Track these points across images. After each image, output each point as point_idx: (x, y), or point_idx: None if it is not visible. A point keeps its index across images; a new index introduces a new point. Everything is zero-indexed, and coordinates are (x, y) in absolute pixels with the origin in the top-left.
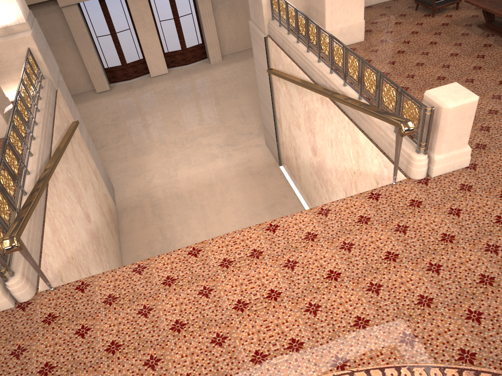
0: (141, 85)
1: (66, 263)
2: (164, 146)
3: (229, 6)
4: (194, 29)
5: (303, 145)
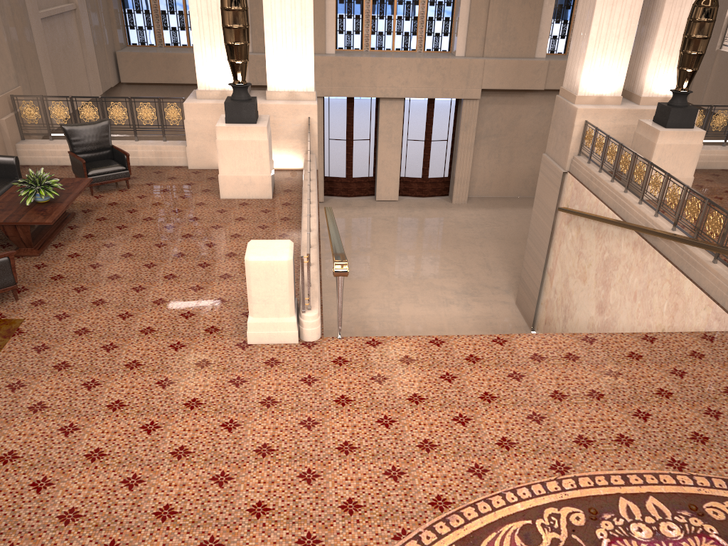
0: (362, 206)
1: None
2: (386, 276)
3: (493, 143)
4: (444, 159)
5: (584, 302)
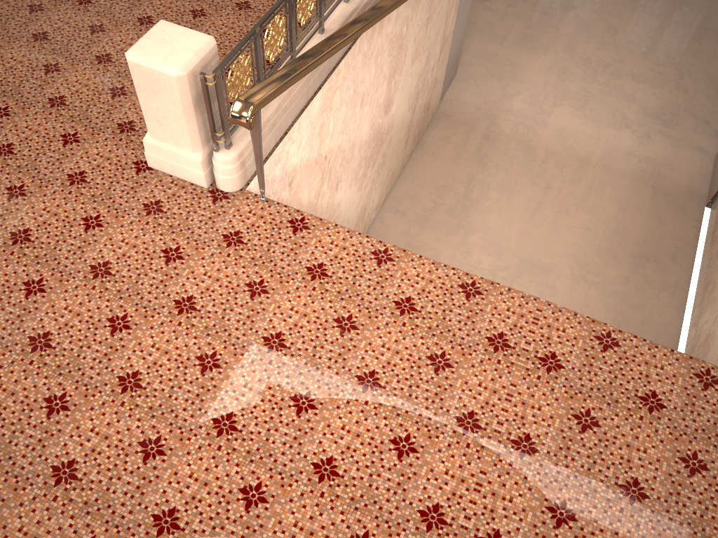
0: None
1: (311, 162)
2: (567, 57)
3: None
4: None
5: None
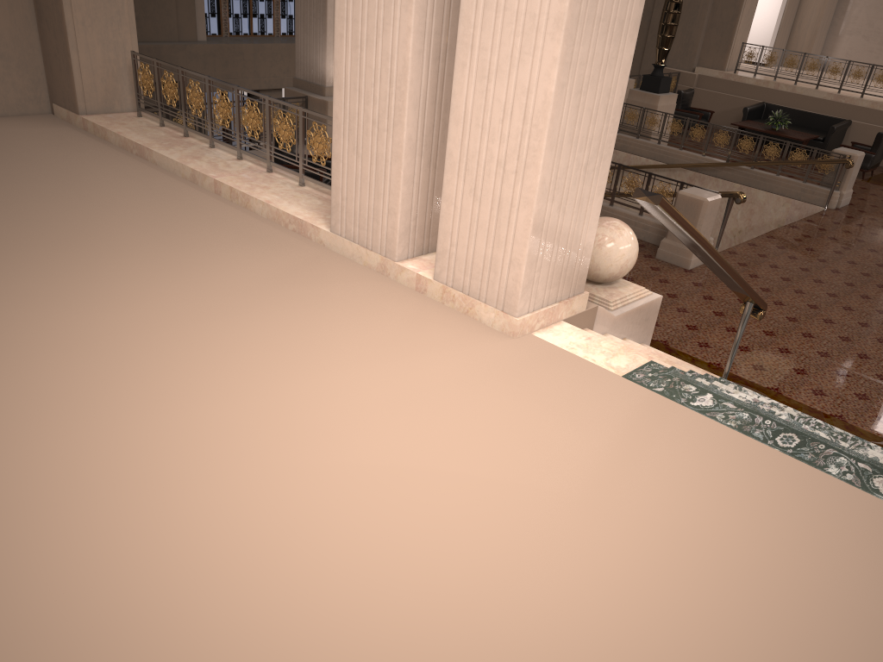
0: None
1: None
2: None
3: None
4: None
5: None
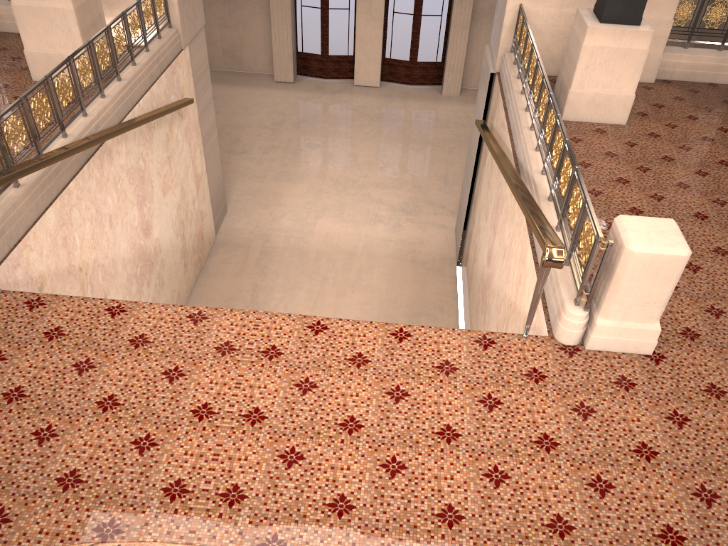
0: (335, 91)
1: (63, 272)
2: (320, 181)
3: None
4: (437, 39)
5: (483, 245)
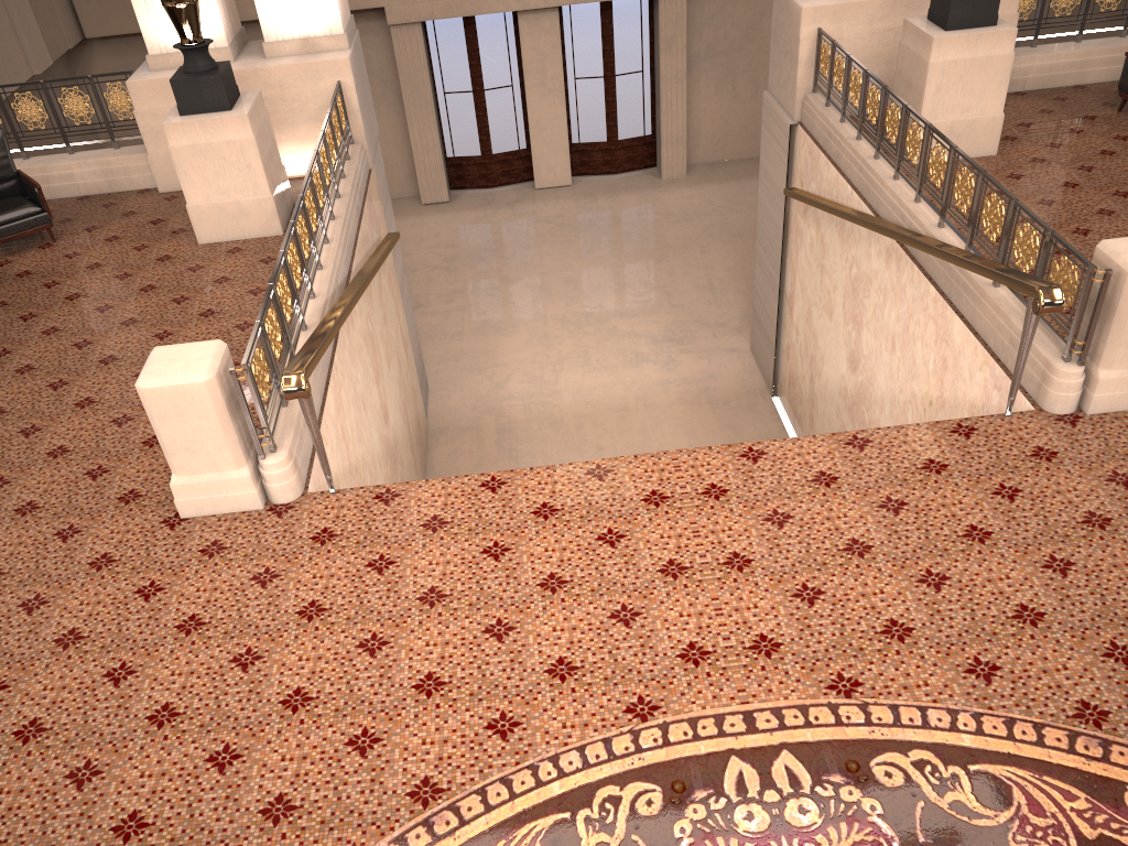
0: (512, 202)
1: (347, 472)
2: (541, 324)
3: (722, 66)
4: (642, 104)
5: (832, 350)
